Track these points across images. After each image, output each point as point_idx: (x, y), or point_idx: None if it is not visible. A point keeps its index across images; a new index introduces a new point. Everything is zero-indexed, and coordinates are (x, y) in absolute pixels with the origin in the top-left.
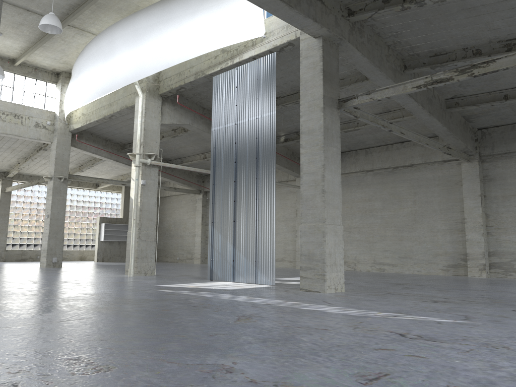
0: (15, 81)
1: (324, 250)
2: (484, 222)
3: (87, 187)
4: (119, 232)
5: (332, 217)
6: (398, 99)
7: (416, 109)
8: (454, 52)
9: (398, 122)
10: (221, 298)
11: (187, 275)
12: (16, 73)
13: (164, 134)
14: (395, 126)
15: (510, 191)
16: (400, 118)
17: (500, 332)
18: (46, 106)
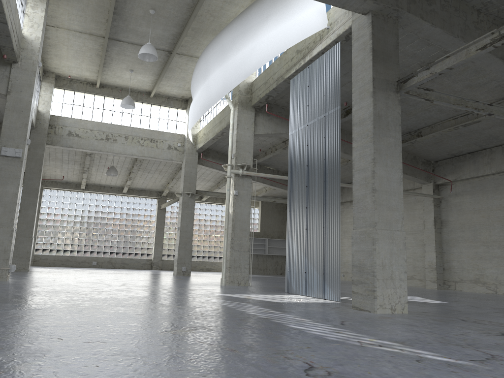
0: (152, 111)
1: (374, 261)
2: None
3: None
4: (256, 245)
5: (387, 221)
6: None
7: None
8: None
9: None
10: (238, 309)
11: (280, 287)
12: (152, 103)
13: (276, 147)
14: (499, 108)
15: None
16: None
17: None
18: (177, 129)
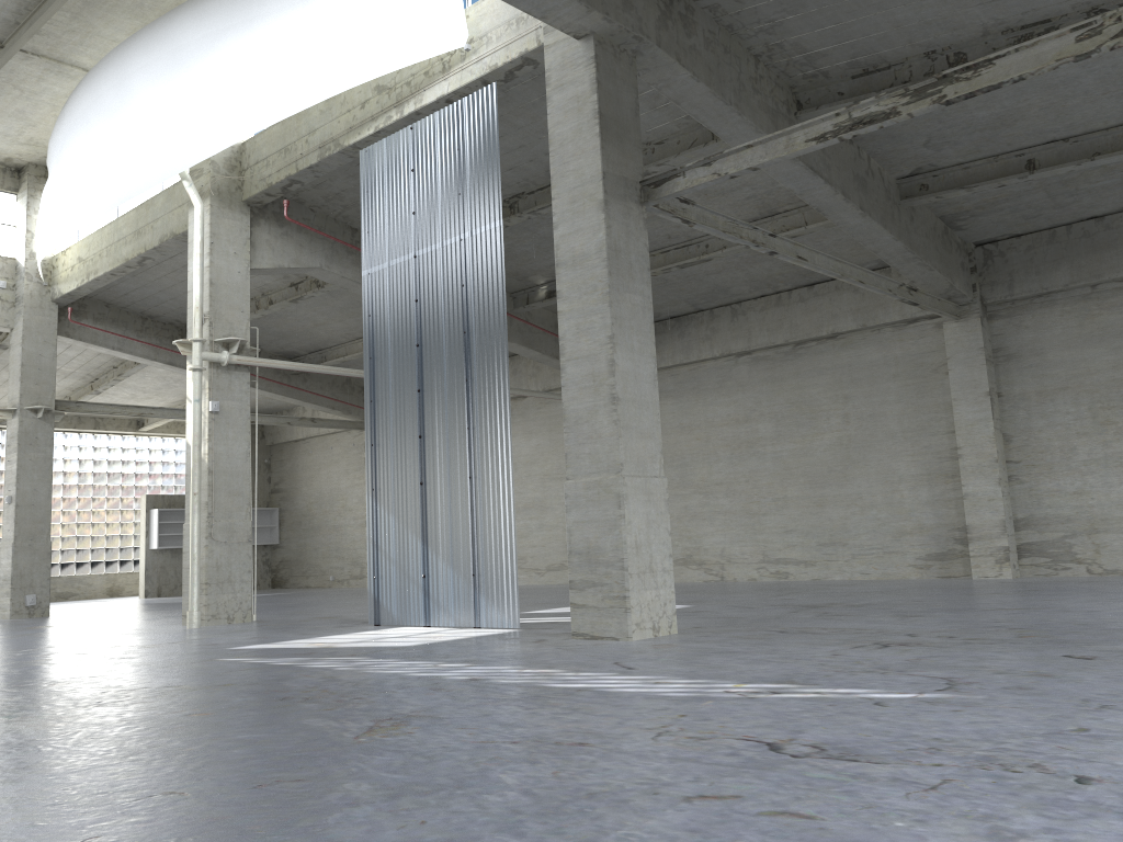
0: None
1: (623, 539)
2: (1001, 454)
3: (116, 429)
4: None
5: (638, 459)
6: (789, 181)
7: (831, 203)
8: (906, 62)
9: (798, 238)
10: (370, 670)
11: (329, 616)
12: None
13: (272, 297)
14: (784, 242)
15: (1054, 381)
16: (800, 228)
17: (1027, 720)
18: None
